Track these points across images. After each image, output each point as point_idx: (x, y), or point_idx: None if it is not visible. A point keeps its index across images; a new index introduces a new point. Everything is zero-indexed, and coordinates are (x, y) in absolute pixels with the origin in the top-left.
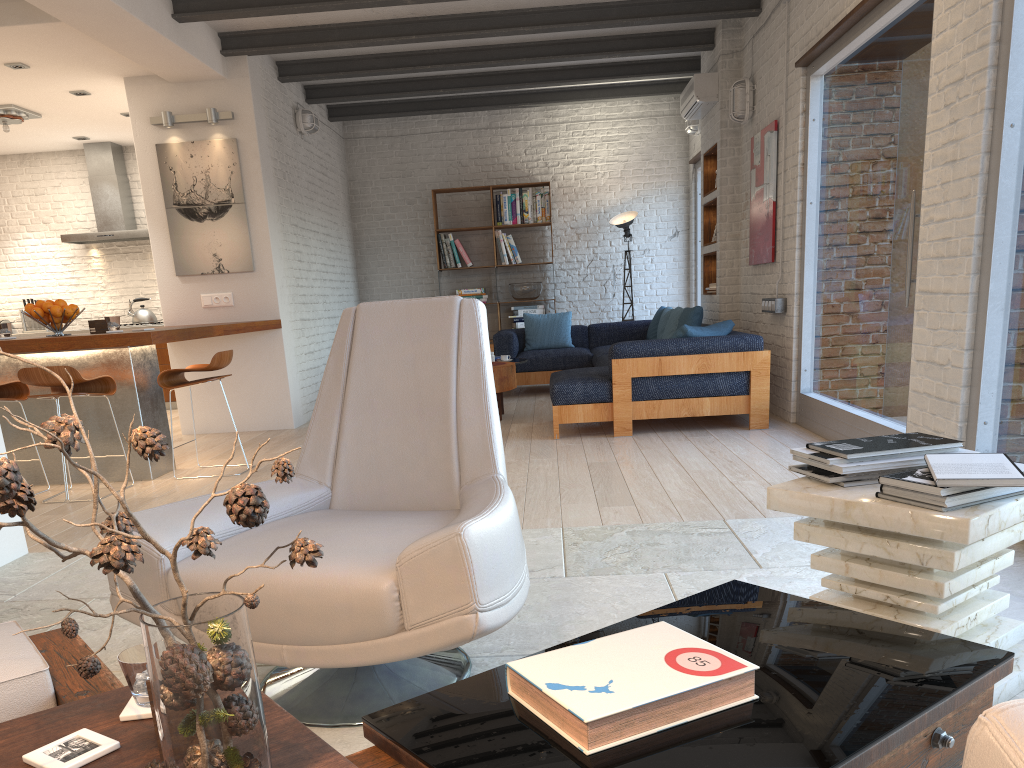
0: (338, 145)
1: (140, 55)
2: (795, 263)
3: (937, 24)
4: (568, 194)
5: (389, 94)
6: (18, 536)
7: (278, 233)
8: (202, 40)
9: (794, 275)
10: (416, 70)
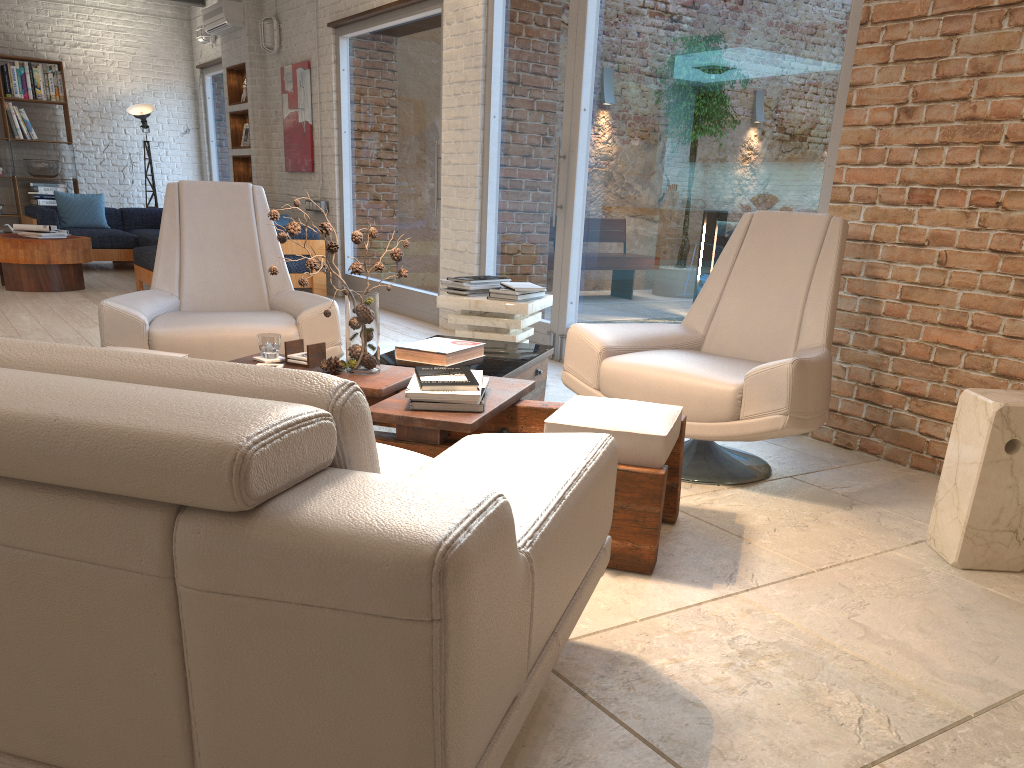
0: None
1: None
2: (335, 176)
3: (446, 42)
4: (78, 76)
5: None
6: None
7: None
8: None
9: (335, 185)
10: None
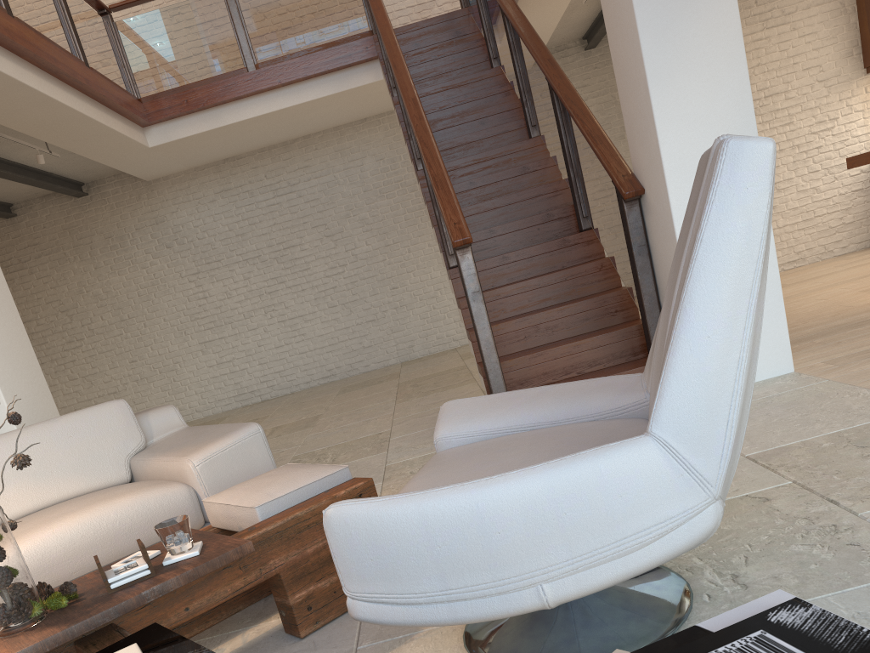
0: None
1: None
2: None
3: None
4: None
5: None
6: (781, 356)
7: None
8: None
9: None
10: None
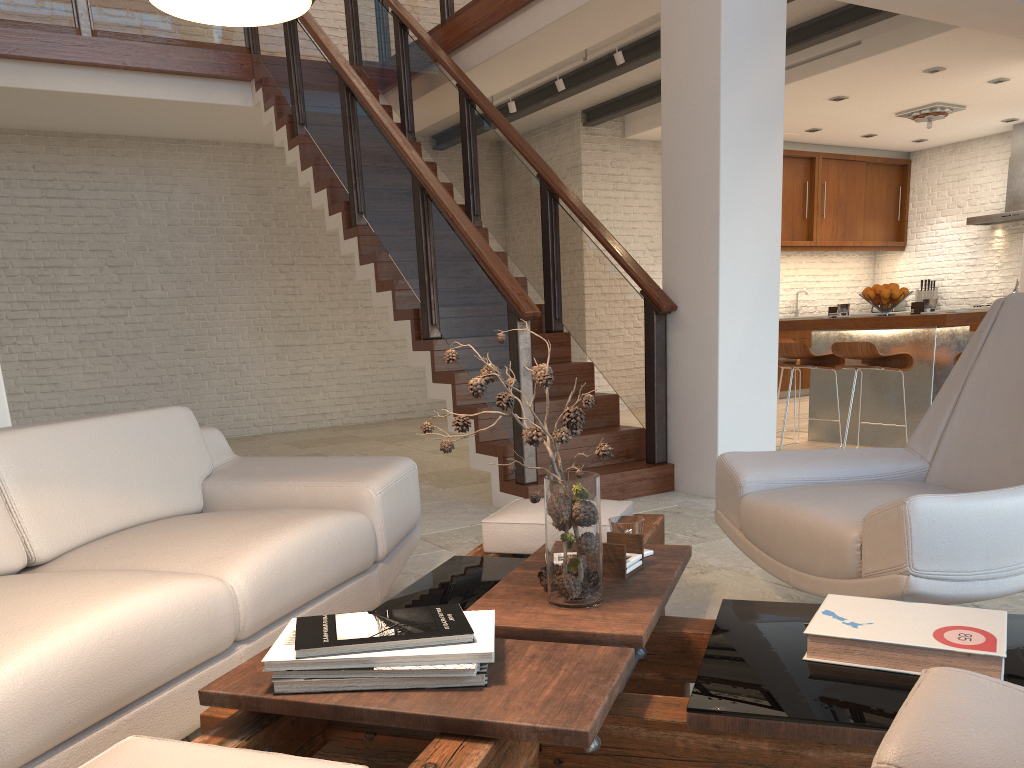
0: None
1: None
2: None
3: None
4: None
5: None
6: None
7: None
8: None
9: None
10: None
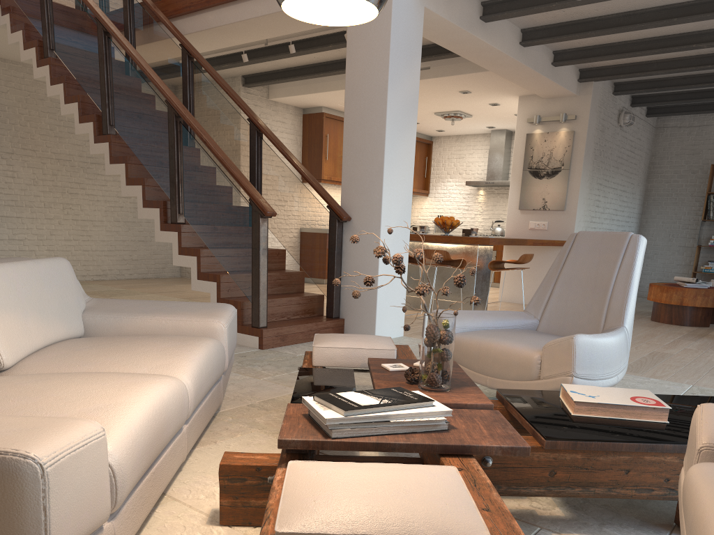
0: (649, 132)
1: (528, 85)
2: None
3: None
4: None
5: (691, 100)
6: (400, 327)
7: (586, 188)
8: (567, 74)
9: None
10: (711, 85)
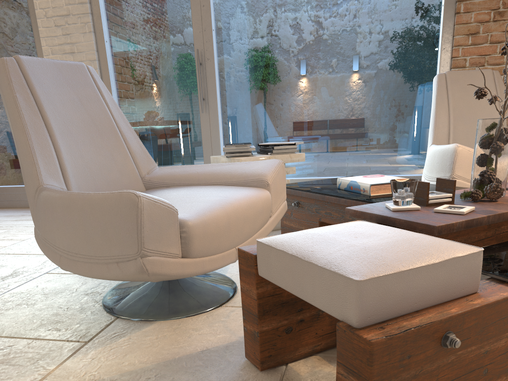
0: None
1: None
2: None
3: None
4: None
5: None
6: None
7: None
8: None
9: None
10: None
